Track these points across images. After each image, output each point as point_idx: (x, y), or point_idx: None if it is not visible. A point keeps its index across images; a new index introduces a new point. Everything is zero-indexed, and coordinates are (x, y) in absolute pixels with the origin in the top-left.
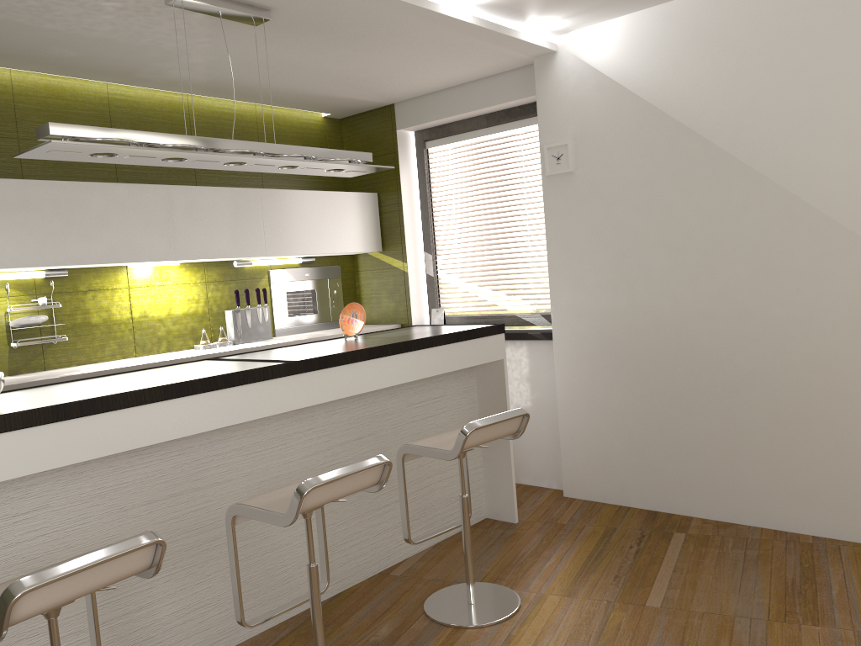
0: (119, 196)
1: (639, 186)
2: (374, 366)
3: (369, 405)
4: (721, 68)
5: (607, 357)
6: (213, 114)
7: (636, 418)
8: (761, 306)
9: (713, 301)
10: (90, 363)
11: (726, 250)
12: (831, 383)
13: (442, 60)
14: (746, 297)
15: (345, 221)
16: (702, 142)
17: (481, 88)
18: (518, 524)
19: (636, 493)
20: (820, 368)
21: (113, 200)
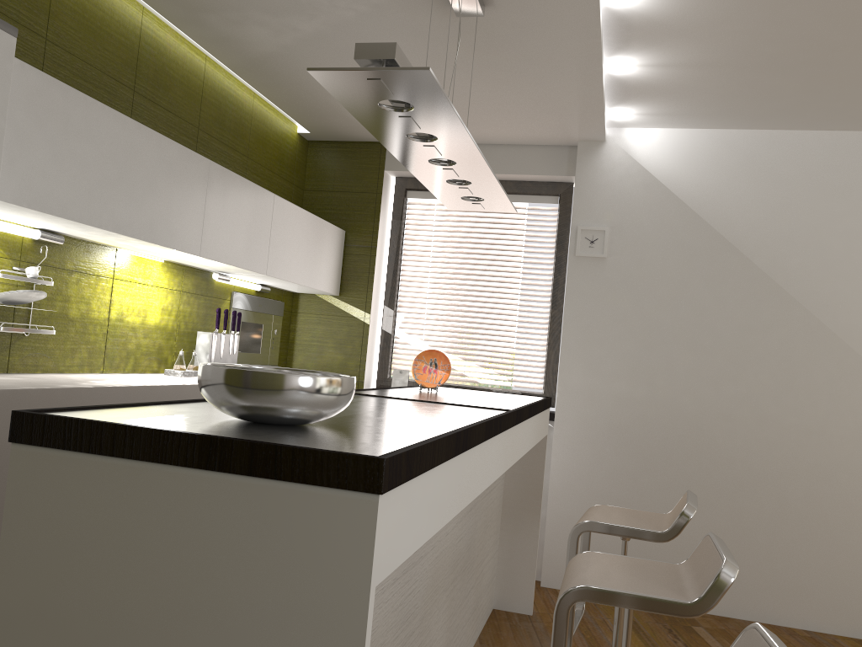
0: (171, 157)
1: (674, 285)
2: (527, 427)
3: None
4: (768, 199)
5: (615, 445)
6: (222, 92)
7: (637, 508)
8: (778, 414)
9: (733, 403)
10: (56, 373)
11: (752, 358)
12: (834, 489)
13: (511, 116)
14: (765, 404)
15: (322, 254)
16: (742, 258)
17: (501, 154)
18: (536, 616)
19: None
20: (825, 475)
21: (165, 160)
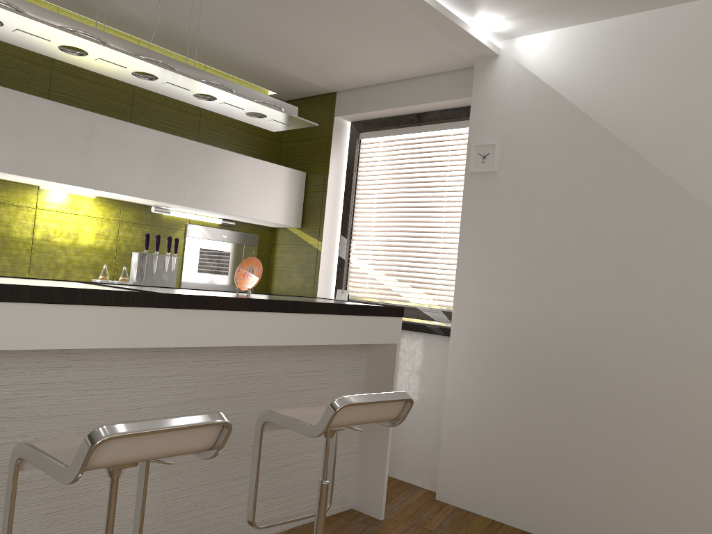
0: (39, 110)
1: (561, 193)
2: (254, 319)
3: (244, 364)
4: (663, 85)
5: (503, 362)
6: None
7: (523, 430)
8: (674, 332)
9: (623, 320)
10: None
11: (644, 268)
12: None
13: (387, 45)
14: (659, 320)
15: (269, 191)
16: (634, 156)
17: (420, 86)
18: (383, 521)
19: (512, 509)
20: None
21: (32, 113)
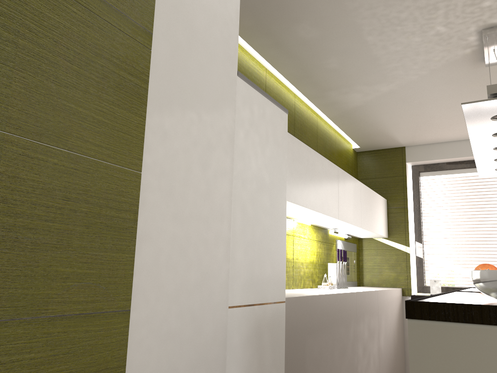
0: (325, 167)
1: None
2: None
3: None
4: None
5: None
6: (323, 131)
7: None
8: None
9: None
10: None
11: None
12: None
13: None
14: None
15: (379, 214)
16: None
17: None
18: None
19: None
20: None
21: (323, 169)
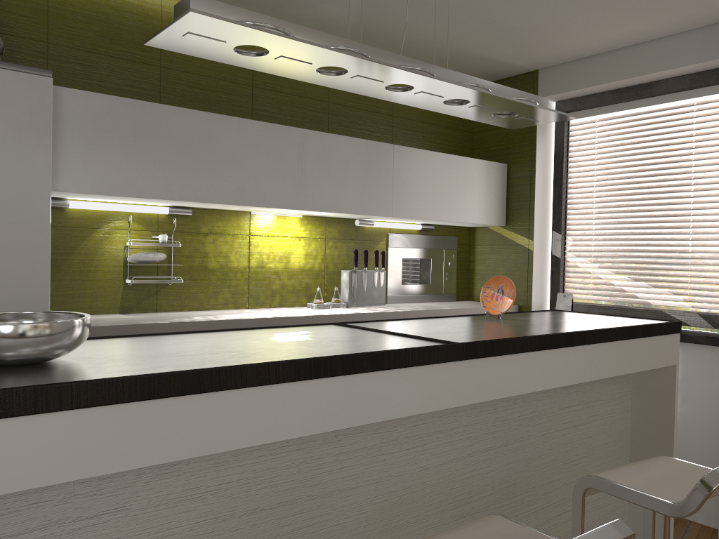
0: (253, 134)
1: None
2: (543, 359)
3: (519, 405)
4: None
5: None
6: None
7: None
8: None
9: None
10: (202, 310)
11: None
12: None
13: (625, 8)
14: None
15: (472, 190)
16: None
17: (652, 51)
18: None
19: None
20: None
21: (247, 138)
